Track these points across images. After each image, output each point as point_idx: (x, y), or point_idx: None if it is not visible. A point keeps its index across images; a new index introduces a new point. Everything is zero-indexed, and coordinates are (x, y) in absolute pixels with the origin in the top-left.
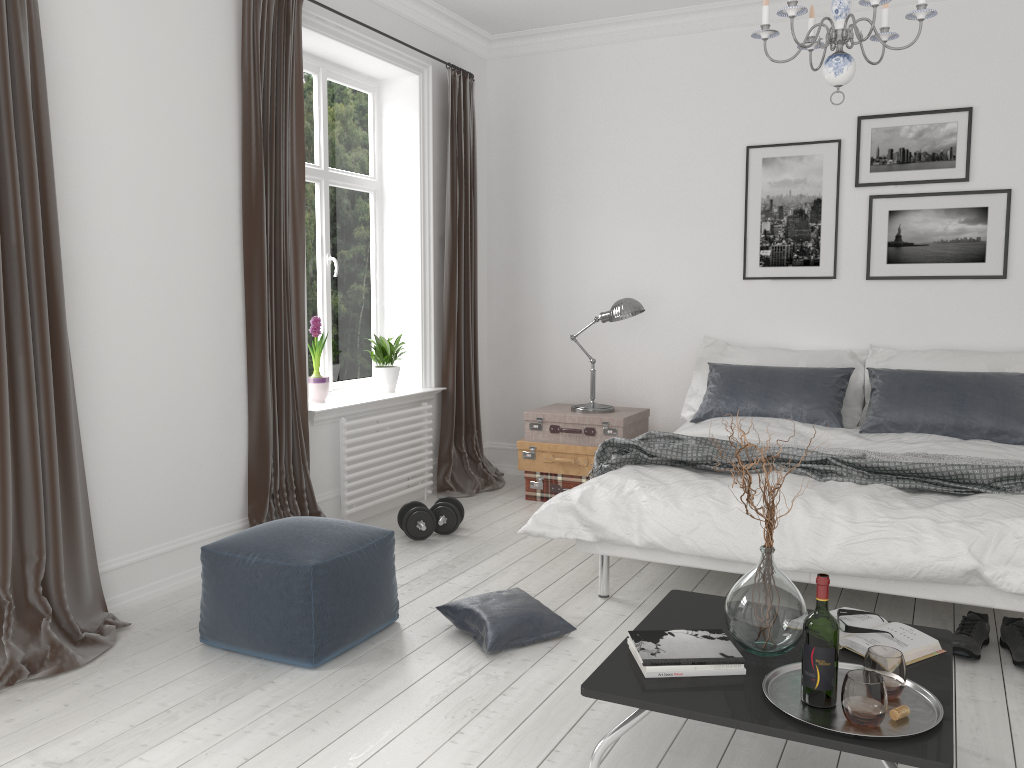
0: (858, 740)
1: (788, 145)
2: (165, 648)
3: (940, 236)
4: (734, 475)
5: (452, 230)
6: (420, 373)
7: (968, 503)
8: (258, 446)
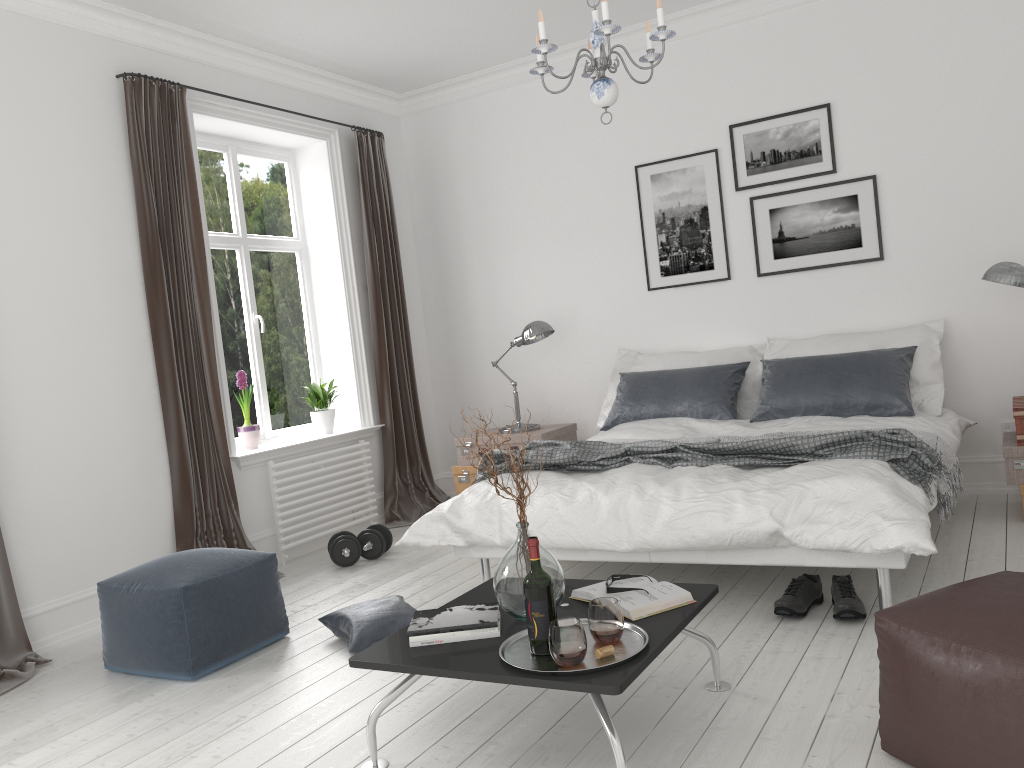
0: (553, 676)
1: (671, 160)
2: (74, 677)
3: (818, 227)
4: (598, 472)
5: (374, 277)
6: (358, 413)
7: (782, 471)
8: (181, 493)
